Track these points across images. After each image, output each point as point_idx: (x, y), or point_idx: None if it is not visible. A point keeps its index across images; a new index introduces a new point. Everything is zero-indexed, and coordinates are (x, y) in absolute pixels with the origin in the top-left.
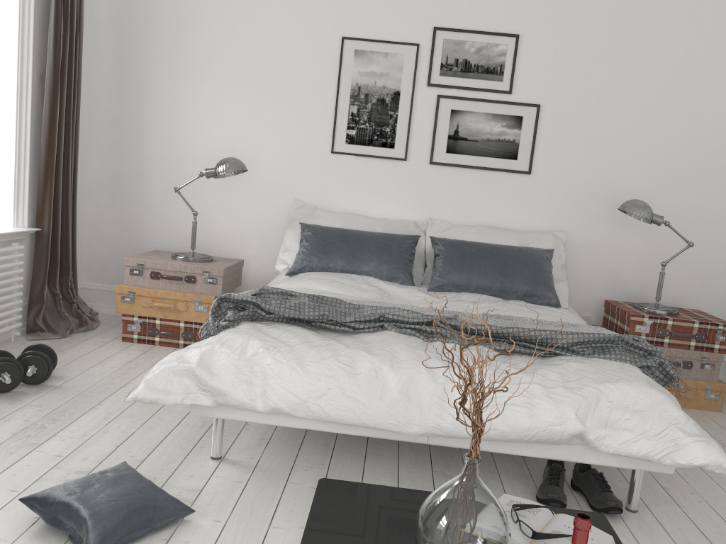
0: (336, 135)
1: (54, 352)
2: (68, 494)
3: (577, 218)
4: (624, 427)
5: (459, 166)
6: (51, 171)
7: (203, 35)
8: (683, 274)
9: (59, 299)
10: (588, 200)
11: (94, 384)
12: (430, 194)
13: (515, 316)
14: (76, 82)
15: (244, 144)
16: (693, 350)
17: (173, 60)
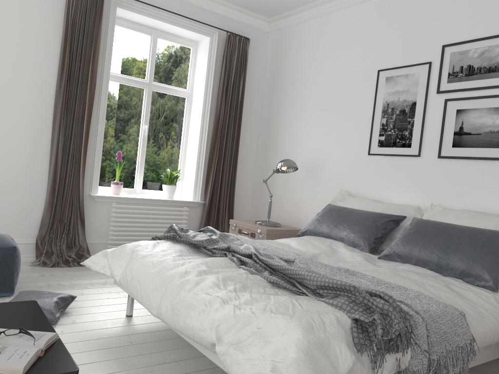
0: (371, 141)
1: None
2: (21, 292)
3: None
4: (245, 351)
5: (463, 157)
6: (212, 171)
7: (305, 88)
8: None
9: None
10: None
11: None
12: (439, 184)
13: (361, 273)
14: (236, 124)
15: (320, 153)
16: None
17: (291, 106)
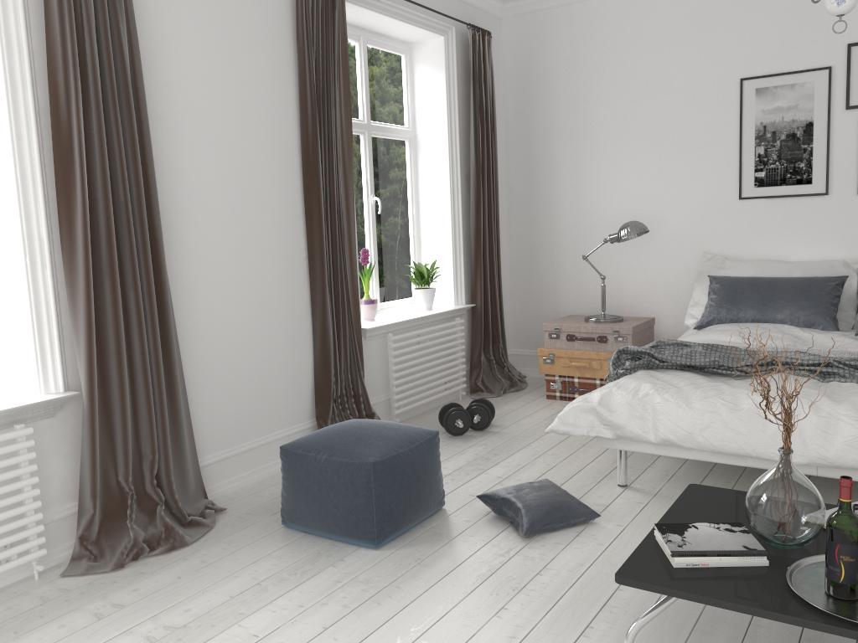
0: (743, 180)
1: (492, 404)
2: (507, 493)
3: None
4: None
5: None
6: (479, 255)
7: (599, 108)
8: None
9: (492, 364)
10: None
11: (524, 431)
12: None
13: None
14: (494, 175)
15: (647, 204)
16: None
17: (574, 137)
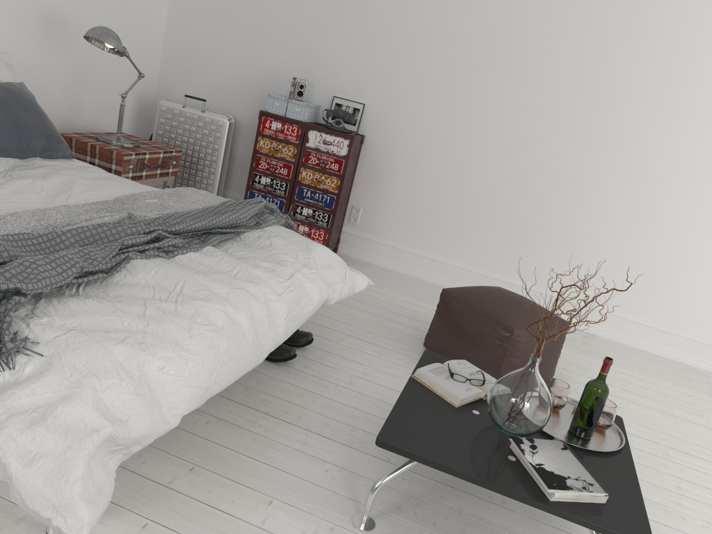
0: None
1: None
2: None
3: (9, 34)
4: (332, 281)
5: None
6: None
7: None
8: (97, 95)
9: None
10: (19, 12)
11: None
12: None
13: (137, 194)
14: None
15: None
16: (159, 178)
17: None
